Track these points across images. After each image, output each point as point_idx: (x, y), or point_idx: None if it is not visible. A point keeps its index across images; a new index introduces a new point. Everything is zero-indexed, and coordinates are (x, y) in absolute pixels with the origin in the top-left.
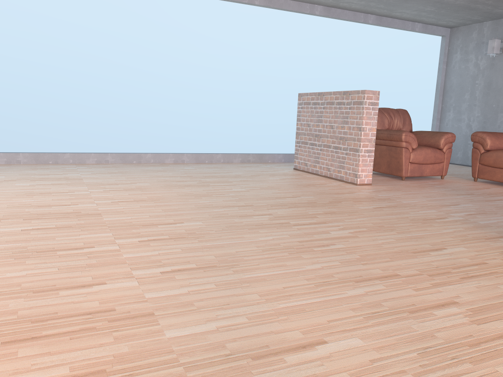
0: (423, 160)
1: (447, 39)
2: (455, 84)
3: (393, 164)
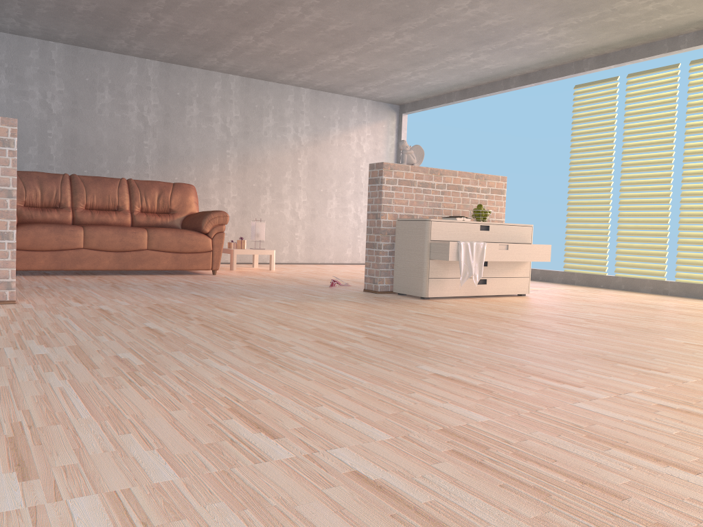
0: None
1: None
2: None
3: None
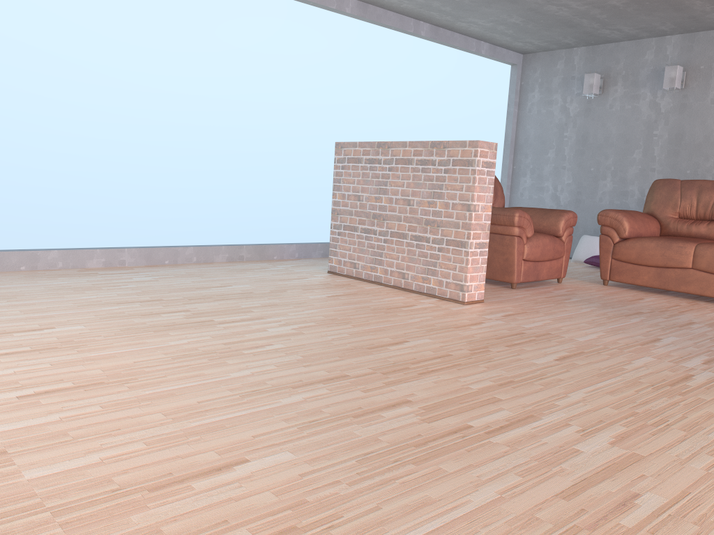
0: (540, 256)
1: (519, 70)
2: (532, 136)
3: (497, 262)
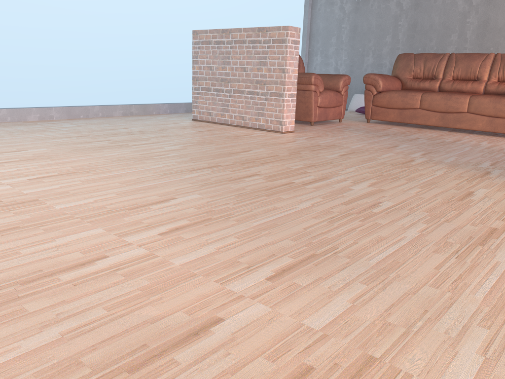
0: (328, 104)
1: None
2: (321, 28)
3: (301, 109)
